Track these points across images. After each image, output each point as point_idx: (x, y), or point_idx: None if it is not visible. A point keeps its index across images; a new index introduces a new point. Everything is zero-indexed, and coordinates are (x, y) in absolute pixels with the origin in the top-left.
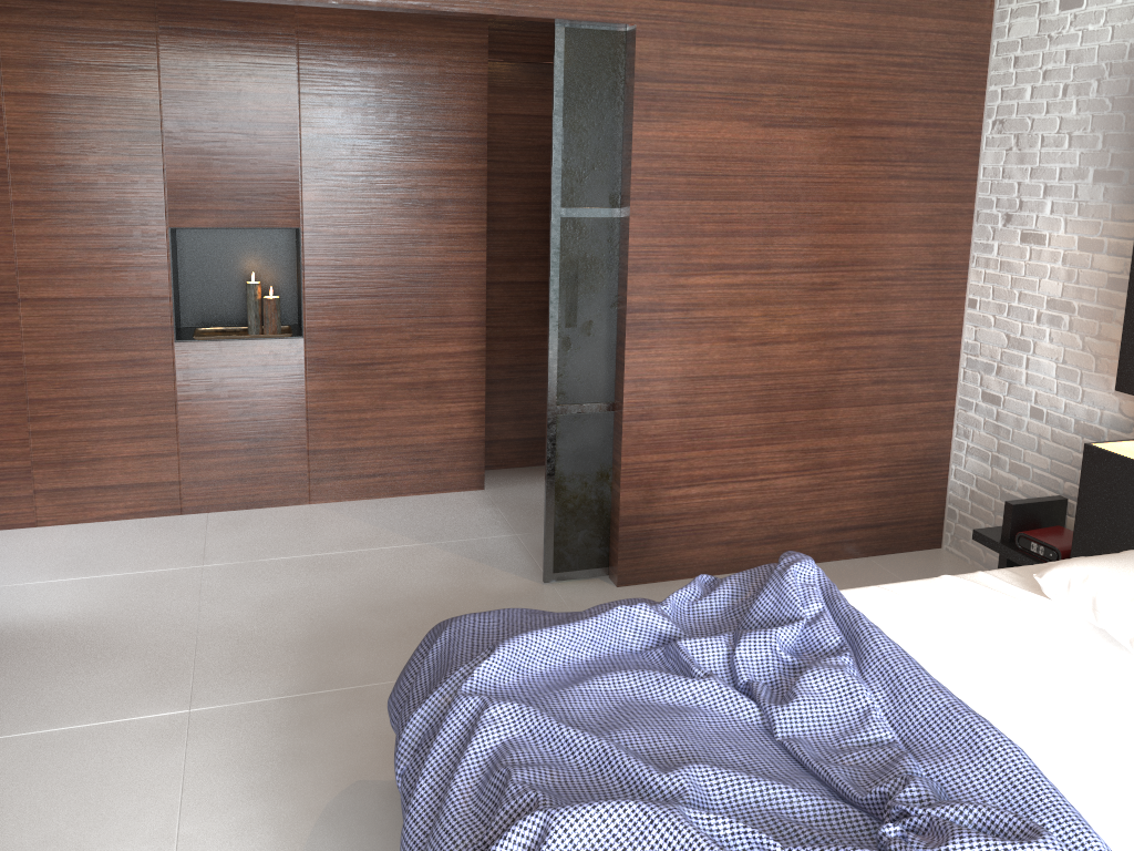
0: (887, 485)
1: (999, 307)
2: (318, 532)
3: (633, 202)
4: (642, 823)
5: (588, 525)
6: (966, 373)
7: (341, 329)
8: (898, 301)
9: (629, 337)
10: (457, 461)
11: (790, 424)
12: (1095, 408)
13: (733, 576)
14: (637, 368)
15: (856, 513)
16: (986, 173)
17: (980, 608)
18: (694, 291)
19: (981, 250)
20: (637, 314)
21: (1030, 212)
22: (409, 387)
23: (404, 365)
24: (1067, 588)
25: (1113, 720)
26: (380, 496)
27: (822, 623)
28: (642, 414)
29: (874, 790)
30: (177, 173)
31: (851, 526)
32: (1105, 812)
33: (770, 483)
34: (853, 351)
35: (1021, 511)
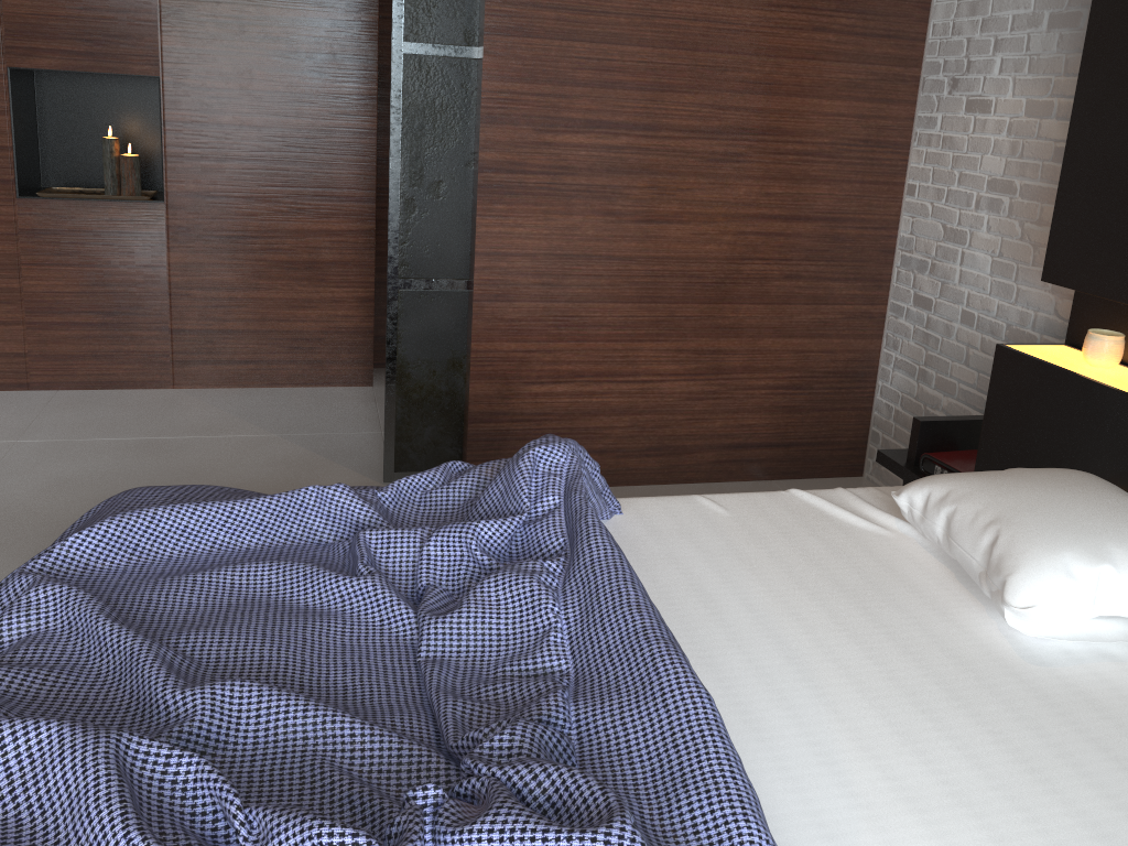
0: (799, 399)
1: (938, 192)
2: (164, 416)
3: (488, 37)
4: (51, 755)
5: (437, 421)
6: (899, 274)
7: (208, 196)
8: (820, 182)
9: (482, 201)
10: (342, 353)
11: (680, 319)
12: (1029, 309)
13: (486, 464)
14: (491, 239)
15: (759, 429)
16: (935, 31)
17: (816, 528)
18: (564, 152)
19: (924, 126)
20: (492, 174)
21: (978, 74)
22: (286, 266)
23: (281, 241)
24: (923, 509)
25: (919, 672)
26: (253, 386)
27: (549, 520)
28: (498, 295)
29: (467, 735)
30: (15, 4)
31: (752, 444)
32: (844, 792)
33: (654, 386)
34: (761, 238)
35: (931, 430)
